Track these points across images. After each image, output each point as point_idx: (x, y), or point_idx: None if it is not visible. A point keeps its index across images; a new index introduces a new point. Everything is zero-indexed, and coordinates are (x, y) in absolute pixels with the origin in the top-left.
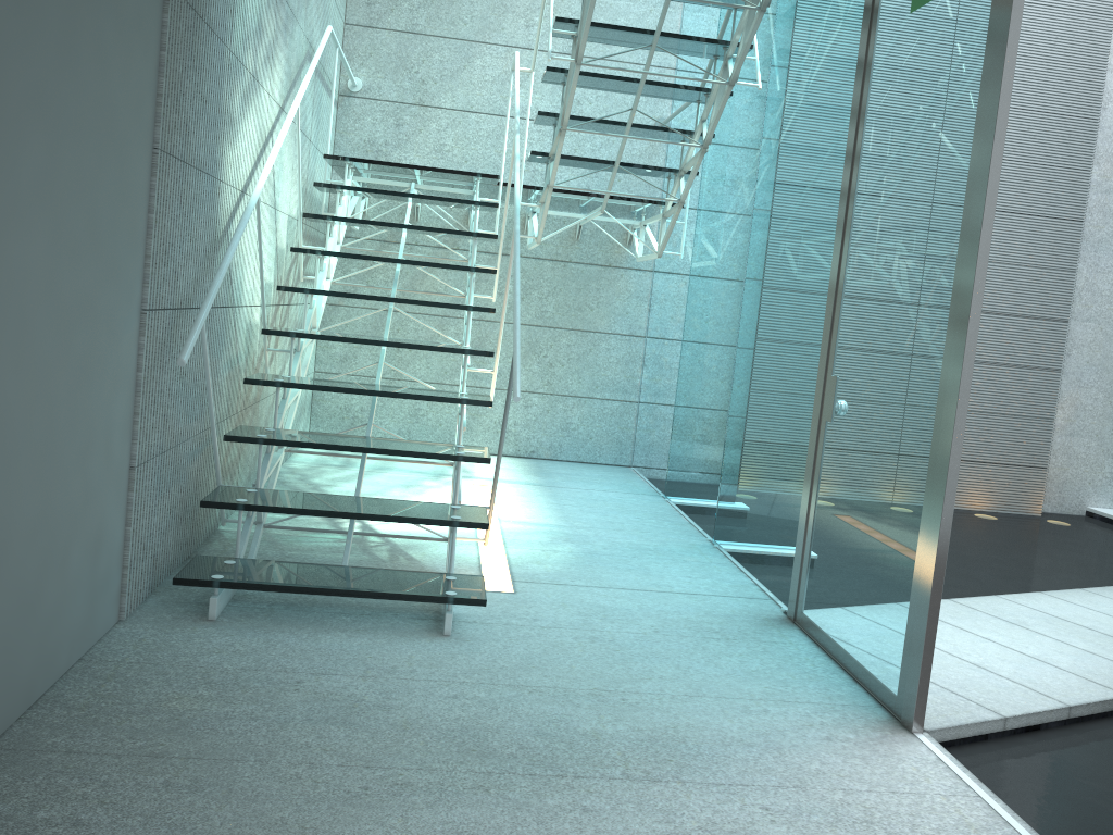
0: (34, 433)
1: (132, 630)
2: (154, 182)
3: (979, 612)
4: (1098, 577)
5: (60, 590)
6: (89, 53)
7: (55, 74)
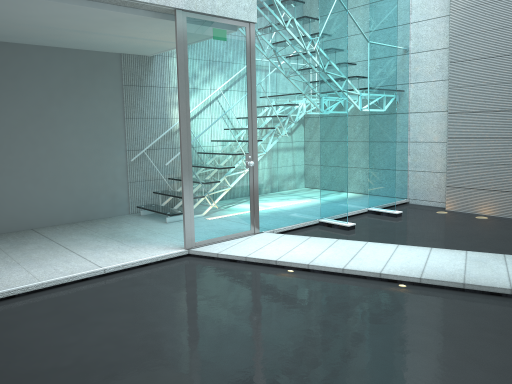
0: (79, 173)
1: (127, 215)
2: (125, 124)
3: (331, 242)
4: (507, 253)
5: (97, 202)
6: (88, 108)
7: (75, 114)
